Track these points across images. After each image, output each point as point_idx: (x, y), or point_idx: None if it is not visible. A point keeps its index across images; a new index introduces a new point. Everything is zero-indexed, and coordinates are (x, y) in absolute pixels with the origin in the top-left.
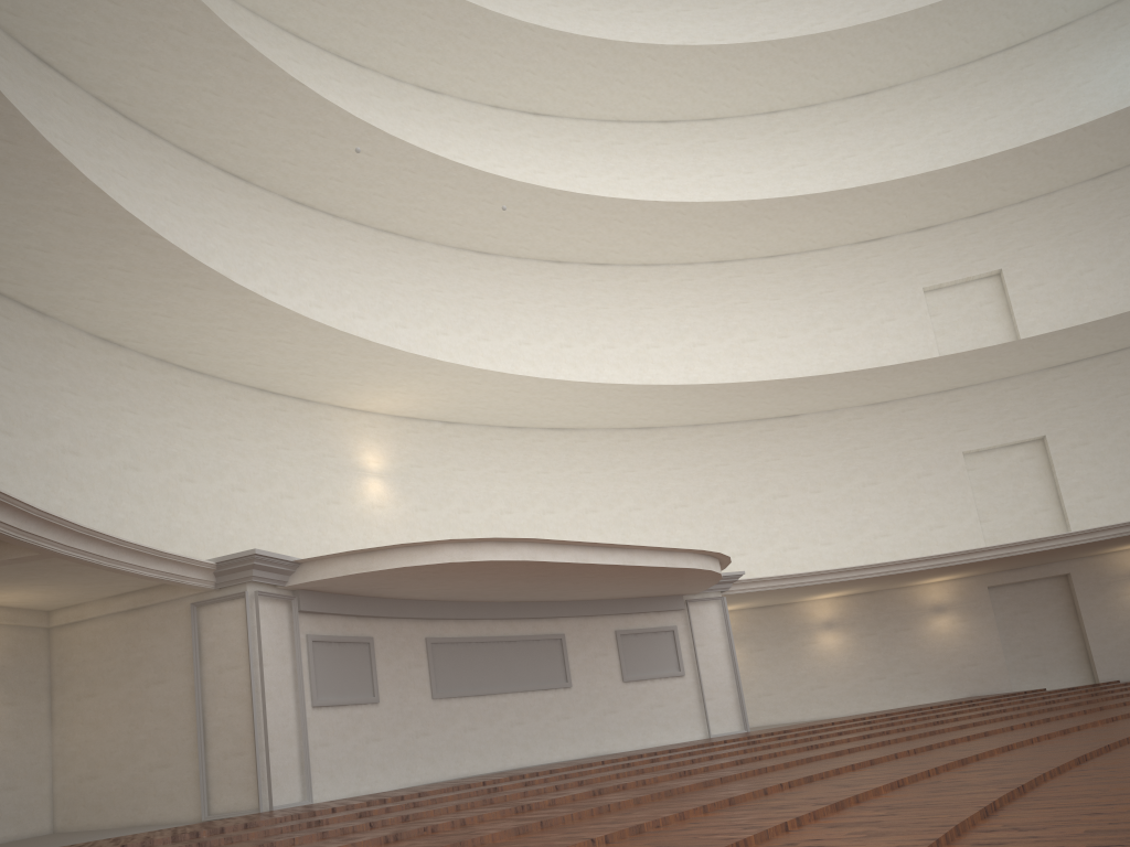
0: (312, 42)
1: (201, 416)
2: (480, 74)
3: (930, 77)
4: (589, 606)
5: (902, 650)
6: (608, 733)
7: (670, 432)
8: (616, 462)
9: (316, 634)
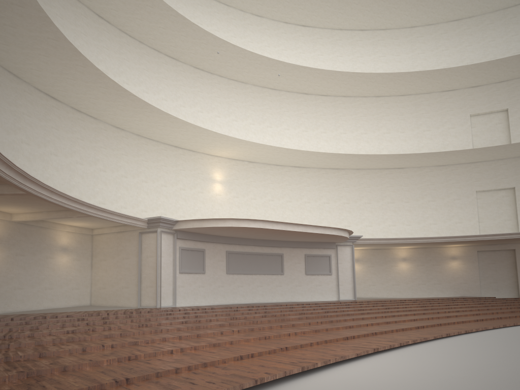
0: None
1: (151, 157)
2: (279, 9)
3: (489, 13)
4: (295, 243)
5: (434, 273)
6: (296, 294)
7: (346, 171)
8: (320, 182)
9: (183, 247)
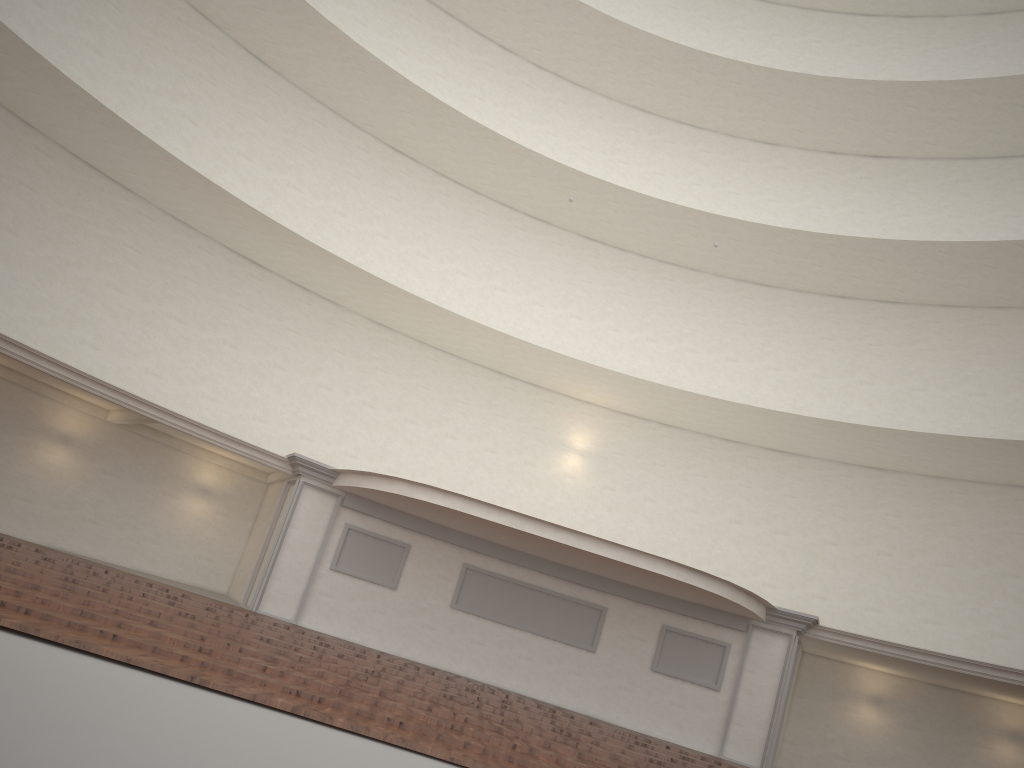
0: (657, 114)
1: (439, 382)
2: (804, 125)
3: None
4: (641, 593)
5: None
6: (615, 705)
7: (903, 478)
8: (828, 494)
9: (355, 525)
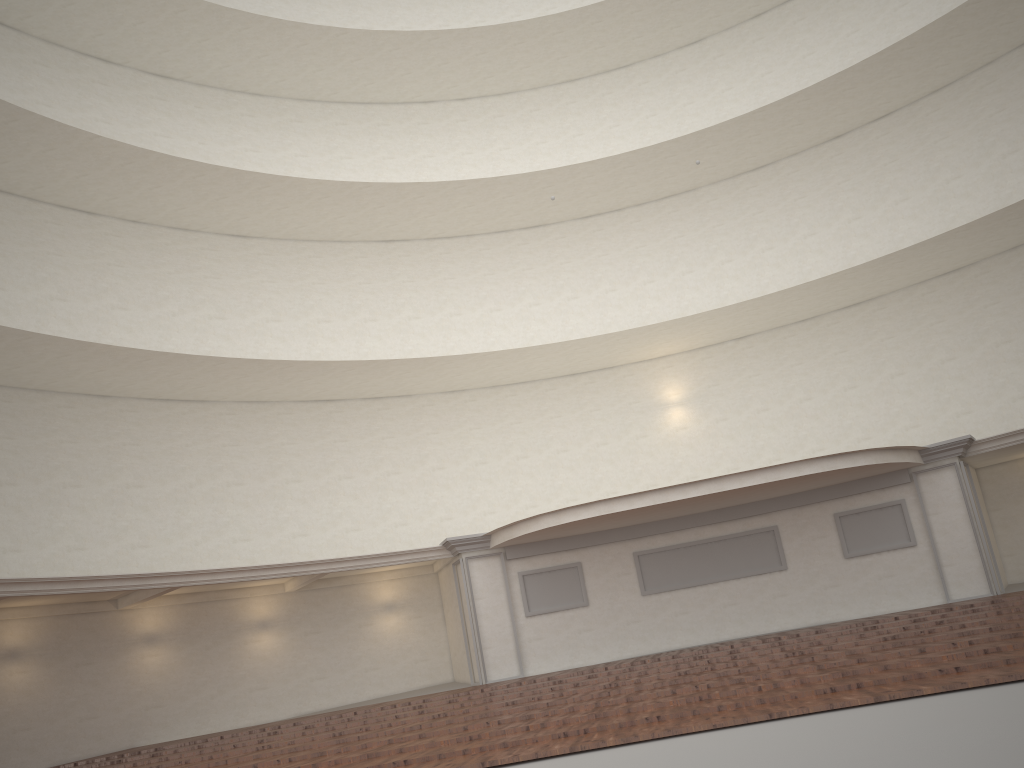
0: (583, 76)
1: (527, 411)
2: (717, 9)
3: None
4: (800, 497)
5: None
6: (830, 605)
7: (983, 266)
8: (921, 318)
9: (527, 570)
